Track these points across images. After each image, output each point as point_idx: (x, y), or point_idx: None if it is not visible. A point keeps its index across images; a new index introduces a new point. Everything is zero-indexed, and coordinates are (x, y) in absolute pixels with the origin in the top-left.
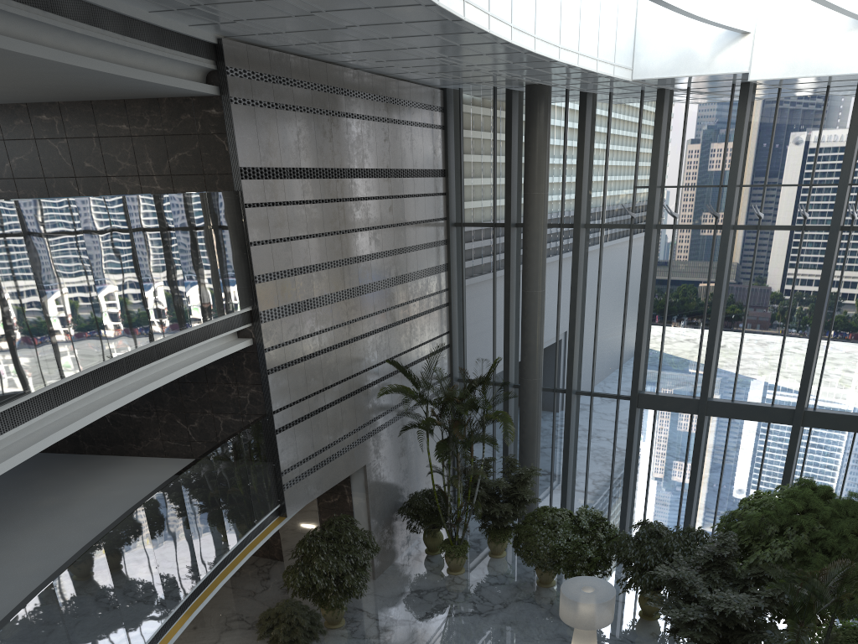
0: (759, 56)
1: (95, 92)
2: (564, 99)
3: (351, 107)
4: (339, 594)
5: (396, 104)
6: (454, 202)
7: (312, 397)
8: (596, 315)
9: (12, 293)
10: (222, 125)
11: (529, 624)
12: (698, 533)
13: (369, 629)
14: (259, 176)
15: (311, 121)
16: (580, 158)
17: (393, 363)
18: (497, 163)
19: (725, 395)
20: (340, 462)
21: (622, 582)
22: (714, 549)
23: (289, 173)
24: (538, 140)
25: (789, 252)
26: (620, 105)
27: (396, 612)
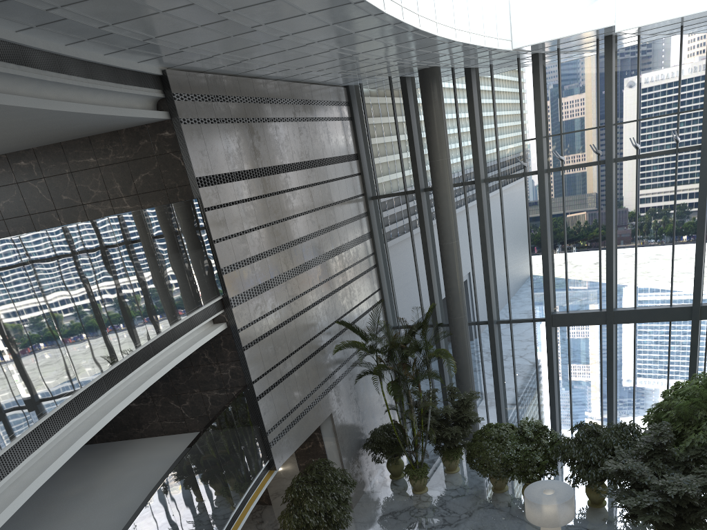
0: (622, 9)
1: (65, 133)
2: (451, 77)
3: (277, 113)
4: (329, 528)
5: (312, 104)
6: (368, 179)
7: (282, 363)
8: (505, 254)
9: (29, 319)
10: (176, 144)
11: (494, 527)
12: (631, 427)
13: None
14: (212, 183)
15: (247, 129)
16: (472, 124)
17: (342, 323)
18: (400, 141)
19: (627, 304)
20: (311, 414)
21: (570, 479)
22: (653, 439)
23: (236, 176)
24: (435, 115)
25: (667, 173)
26: (500, 73)
27: None
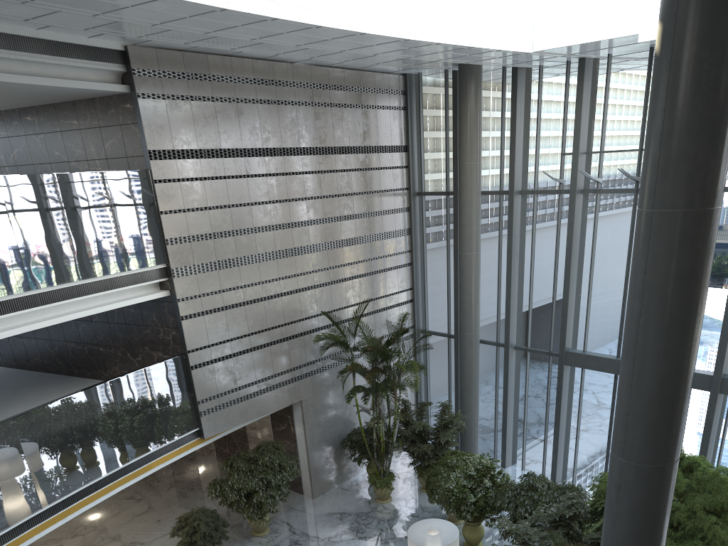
0: (648, 16)
1: (35, 96)
2: (502, 75)
3: (284, 95)
4: (252, 508)
5: (342, 90)
6: (416, 174)
7: (235, 340)
8: (531, 276)
9: None
10: (135, 116)
11: None
12: (574, 491)
13: (283, 540)
14: (171, 157)
15: (233, 109)
16: (512, 129)
17: (325, 314)
18: (449, 138)
19: None
20: (270, 396)
21: (502, 529)
22: (560, 509)
23: (207, 153)
24: (467, 114)
25: None
26: (549, 76)
27: (313, 529)
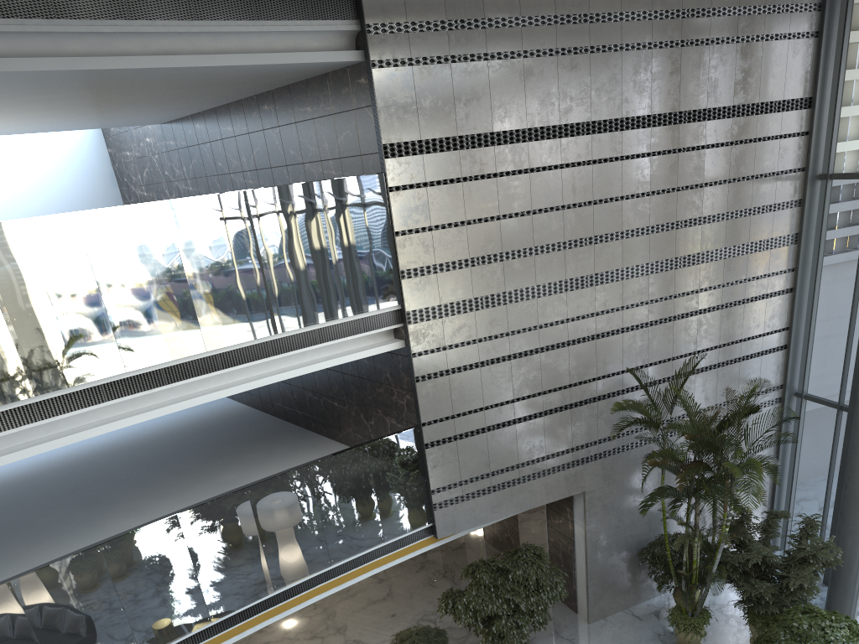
0: None
1: (253, 79)
2: None
3: (602, 37)
4: (491, 636)
5: (705, 16)
6: (822, 144)
7: (492, 408)
8: None
9: None
10: (369, 96)
11: None
12: None
13: None
14: (416, 151)
15: (517, 68)
16: None
17: (632, 373)
18: None
19: None
20: (536, 485)
21: None
22: None
23: (471, 141)
24: None
25: None
26: None
27: None
